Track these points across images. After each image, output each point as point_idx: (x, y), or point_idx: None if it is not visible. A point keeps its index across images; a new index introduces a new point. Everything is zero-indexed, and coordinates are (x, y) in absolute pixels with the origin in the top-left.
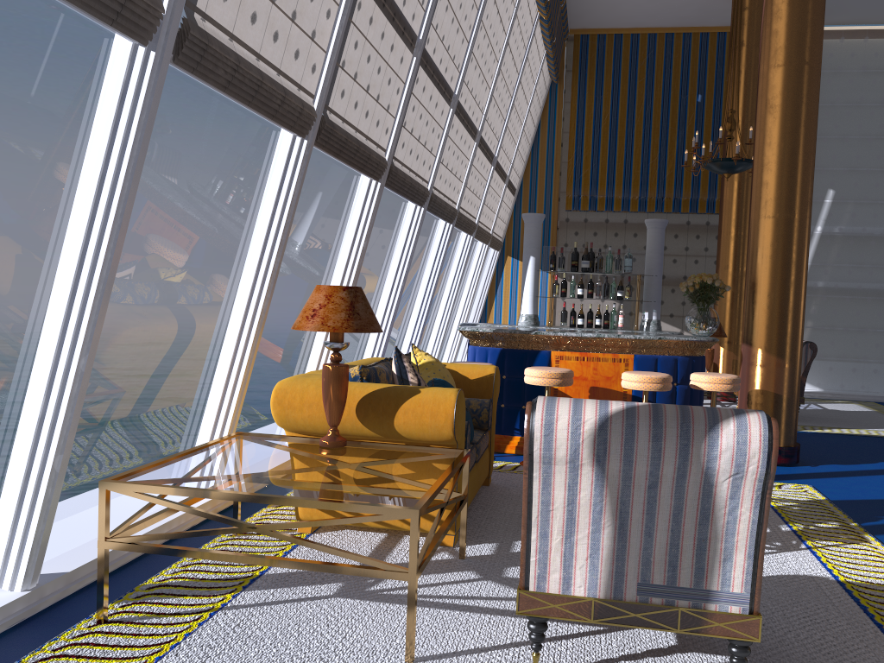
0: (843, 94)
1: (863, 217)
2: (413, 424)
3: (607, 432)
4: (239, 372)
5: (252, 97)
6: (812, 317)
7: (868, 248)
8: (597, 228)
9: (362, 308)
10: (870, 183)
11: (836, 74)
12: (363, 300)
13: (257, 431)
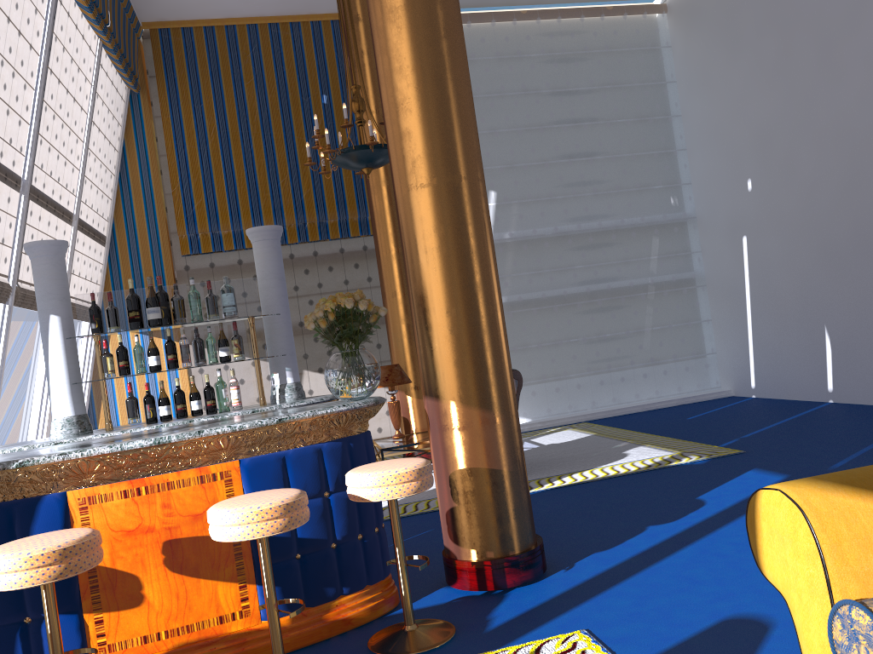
0: (483, 84)
1: (531, 217)
2: None
3: None
4: None
5: None
6: None
7: (544, 251)
8: (230, 273)
9: None
10: (530, 179)
11: (471, 62)
12: None
13: None
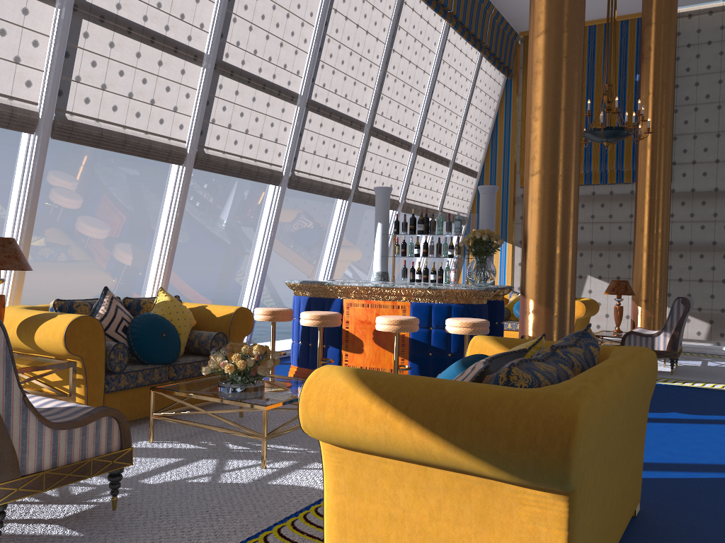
0: None
1: None
2: (43, 340)
3: None
4: (6, 305)
5: None
6: None
7: None
8: None
9: None
10: None
11: None
12: (1, 247)
13: None
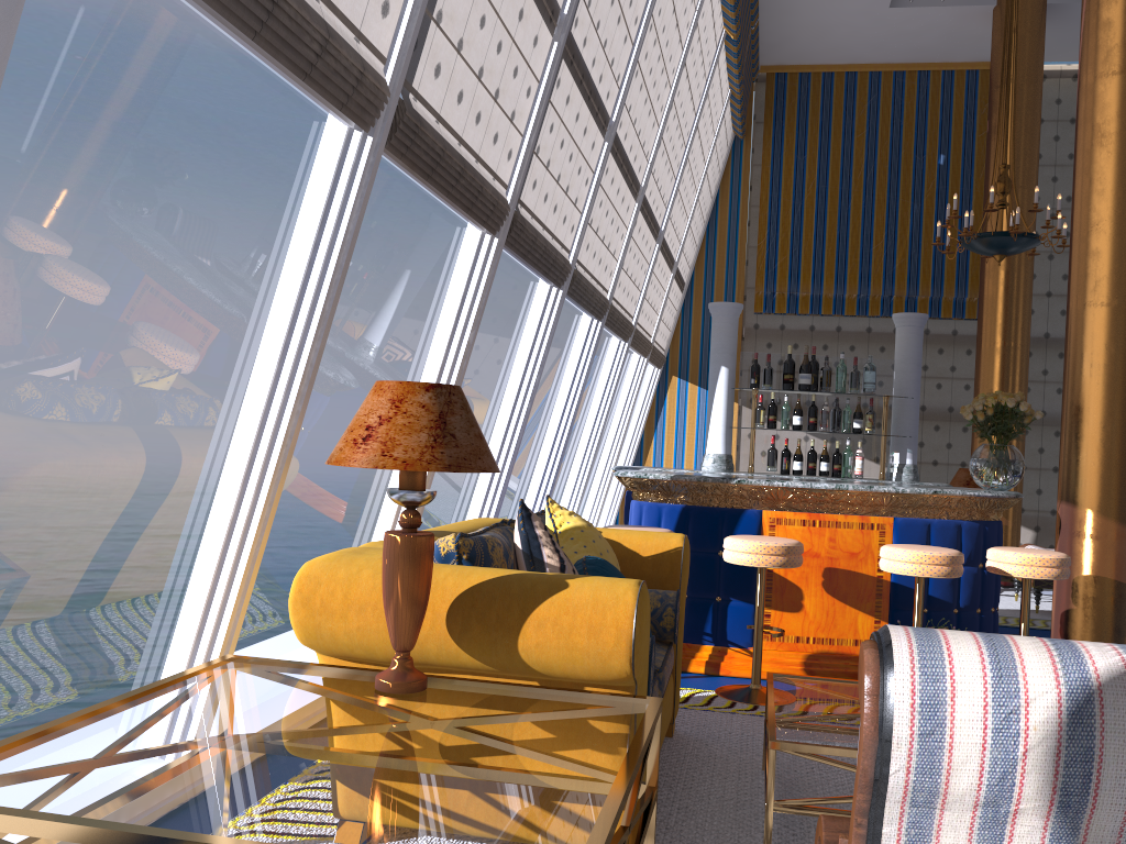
0: None
1: None
2: (554, 648)
3: (1093, 733)
4: (244, 542)
5: (261, 25)
6: None
7: None
8: (799, 338)
9: (461, 426)
10: None
11: None
12: (463, 411)
13: (280, 643)
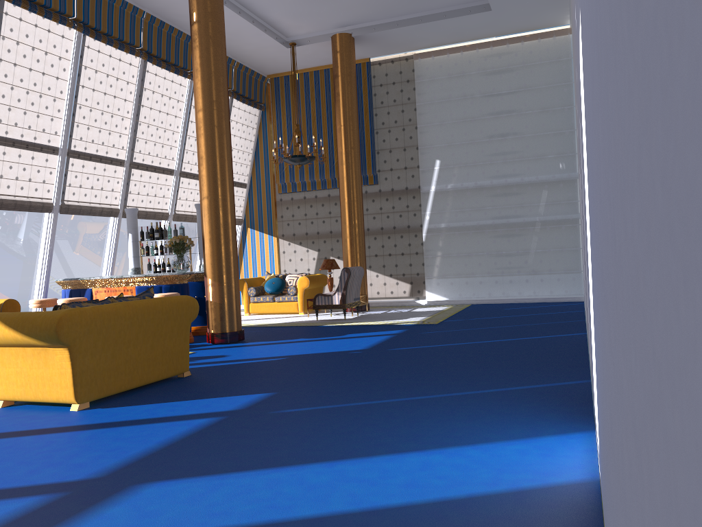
0: (438, 94)
1: (460, 176)
2: None
3: None
4: None
5: None
6: (436, 249)
7: (466, 197)
8: (299, 203)
9: None
10: (462, 152)
11: (432, 81)
12: None
13: None
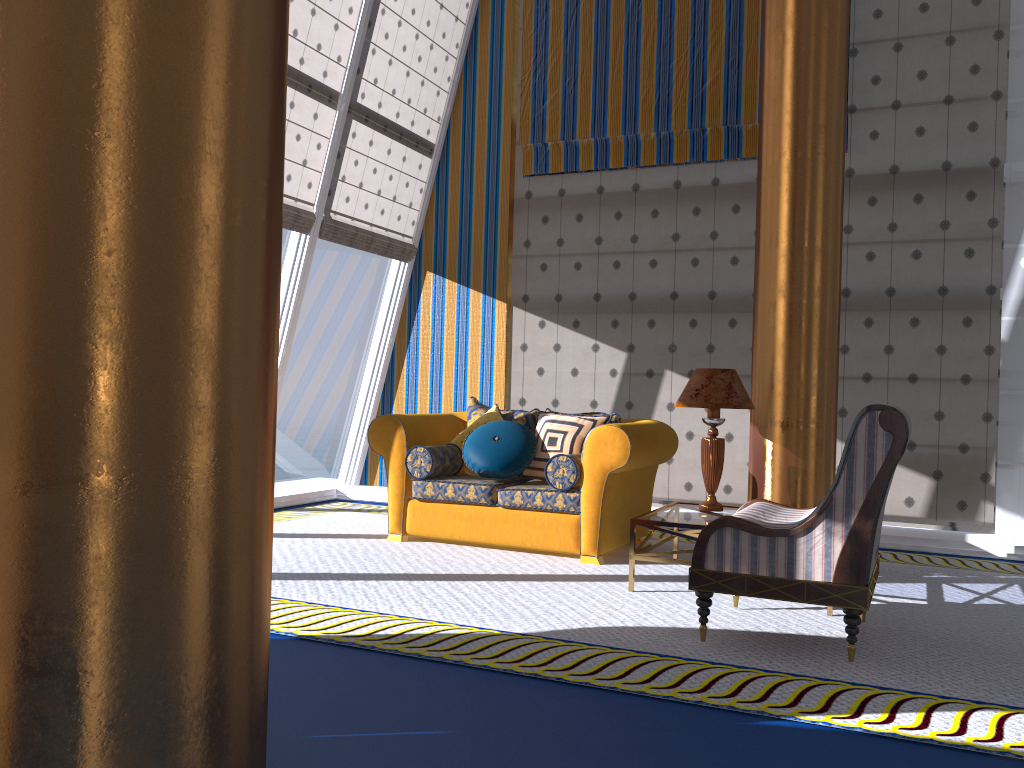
0: None
1: None
2: None
3: None
4: None
5: None
6: None
7: None
8: (584, 205)
9: None
10: None
11: None
12: None
13: None
